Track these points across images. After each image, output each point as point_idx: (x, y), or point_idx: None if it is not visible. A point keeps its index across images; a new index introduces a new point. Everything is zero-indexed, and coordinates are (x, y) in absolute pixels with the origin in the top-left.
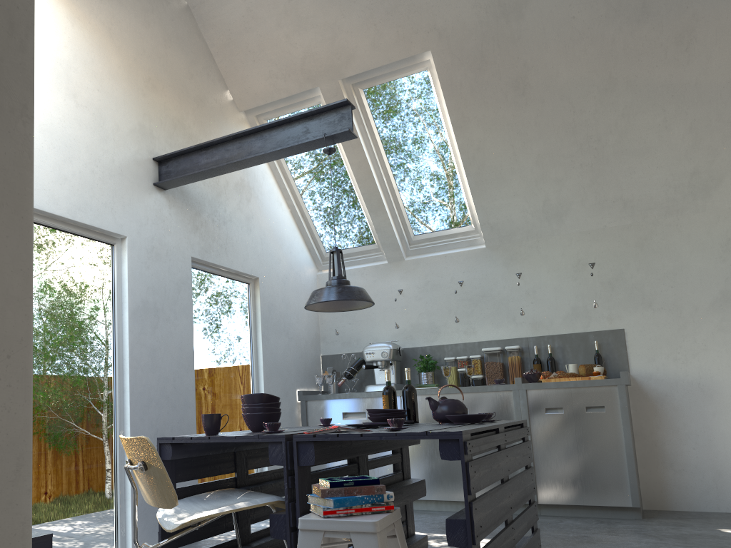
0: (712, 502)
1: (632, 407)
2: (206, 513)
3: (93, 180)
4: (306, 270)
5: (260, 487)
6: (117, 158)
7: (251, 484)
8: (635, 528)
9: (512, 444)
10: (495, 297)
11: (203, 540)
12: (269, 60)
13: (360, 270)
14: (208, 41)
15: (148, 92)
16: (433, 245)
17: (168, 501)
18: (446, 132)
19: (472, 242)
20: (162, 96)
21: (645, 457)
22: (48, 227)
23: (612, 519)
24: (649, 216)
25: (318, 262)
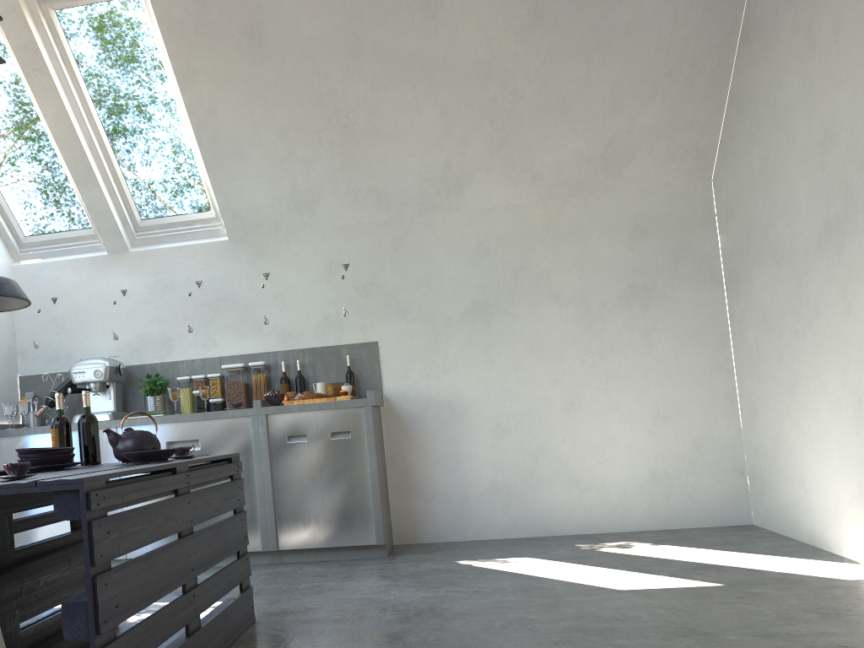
0: (459, 531)
1: (384, 431)
2: None
3: None
4: None
5: None
6: None
7: None
8: (376, 569)
9: (250, 482)
10: (239, 302)
11: None
12: None
13: (71, 262)
14: None
15: None
16: (166, 234)
17: None
18: (171, 85)
19: (213, 233)
20: None
21: (397, 486)
22: None
23: (357, 560)
24: (404, 212)
25: (13, 249)
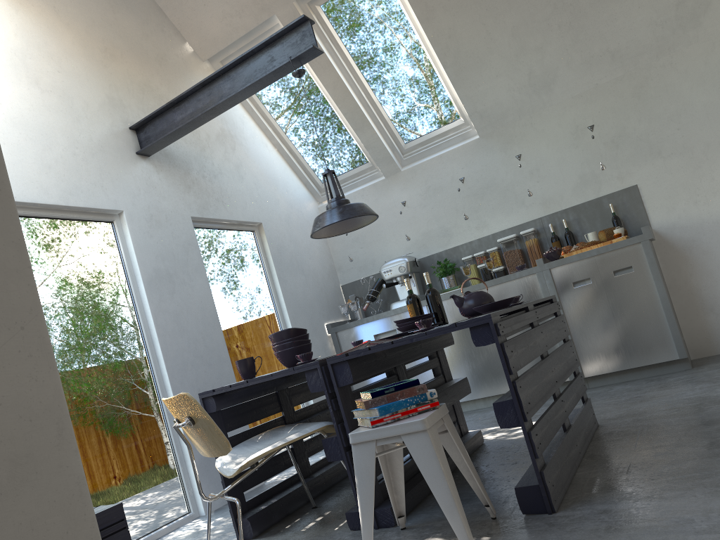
0: None
1: (660, 262)
2: (261, 452)
3: (76, 163)
4: (307, 206)
5: (309, 420)
6: (94, 135)
7: (300, 420)
8: (687, 378)
9: None
10: (499, 186)
11: (268, 483)
12: None
13: (359, 192)
14: None
15: (108, 62)
16: (426, 149)
17: (221, 448)
18: (414, 28)
19: (464, 136)
20: (123, 63)
21: (683, 307)
22: (46, 219)
23: (662, 375)
24: (640, 62)
25: (316, 195)
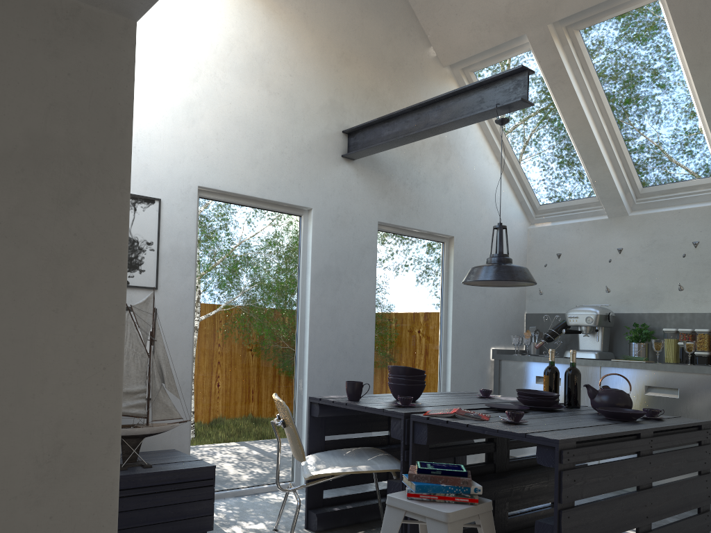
0: None
1: None
2: (331, 470)
3: (282, 160)
4: (514, 225)
5: None
6: (306, 136)
7: None
8: None
9: None
10: None
11: None
12: (471, 12)
13: (575, 225)
14: (410, 0)
15: (340, 67)
16: (665, 199)
17: (299, 455)
18: (683, 70)
19: None
20: (355, 68)
21: None
22: (242, 206)
23: None
24: None
25: (529, 215)
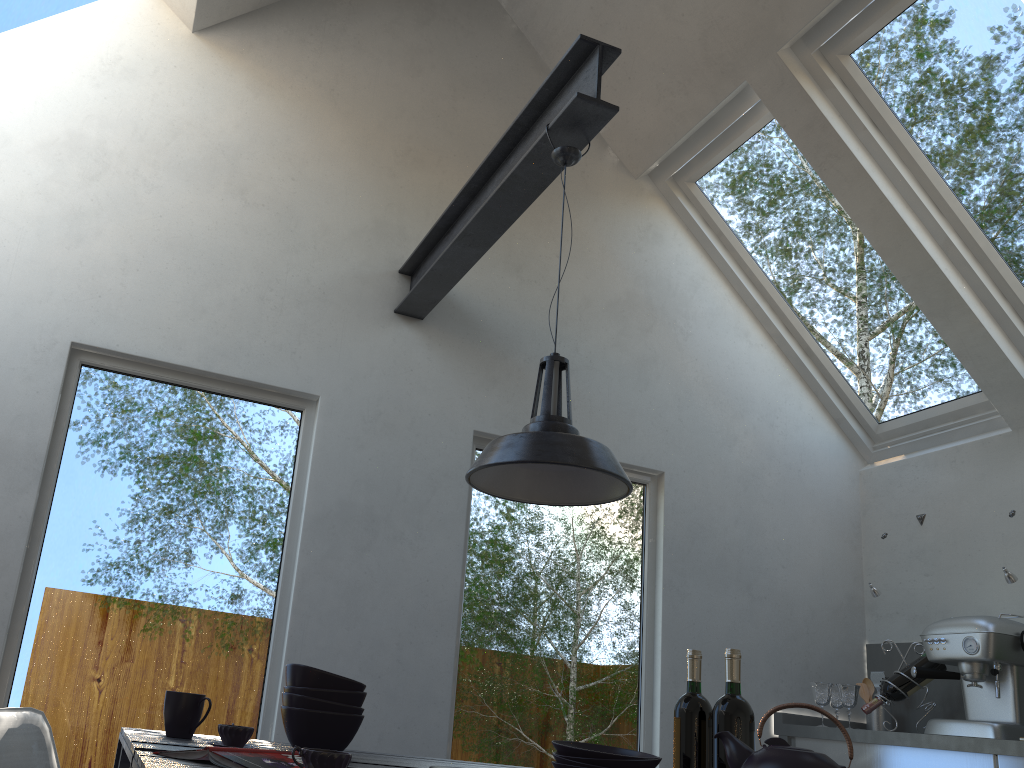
0: None
1: None
2: None
3: (259, 311)
4: (823, 462)
5: None
6: (317, 274)
7: None
8: None
9: None
10: None
11: None
12: (650, 66)
13: (947, 453)
14: None
15: (402, 170)
16: None
17: None
18: None
19: None
20: (435, 173)
21: None
22: (176, 386)
23: None
24: None
25: (860, 445)
